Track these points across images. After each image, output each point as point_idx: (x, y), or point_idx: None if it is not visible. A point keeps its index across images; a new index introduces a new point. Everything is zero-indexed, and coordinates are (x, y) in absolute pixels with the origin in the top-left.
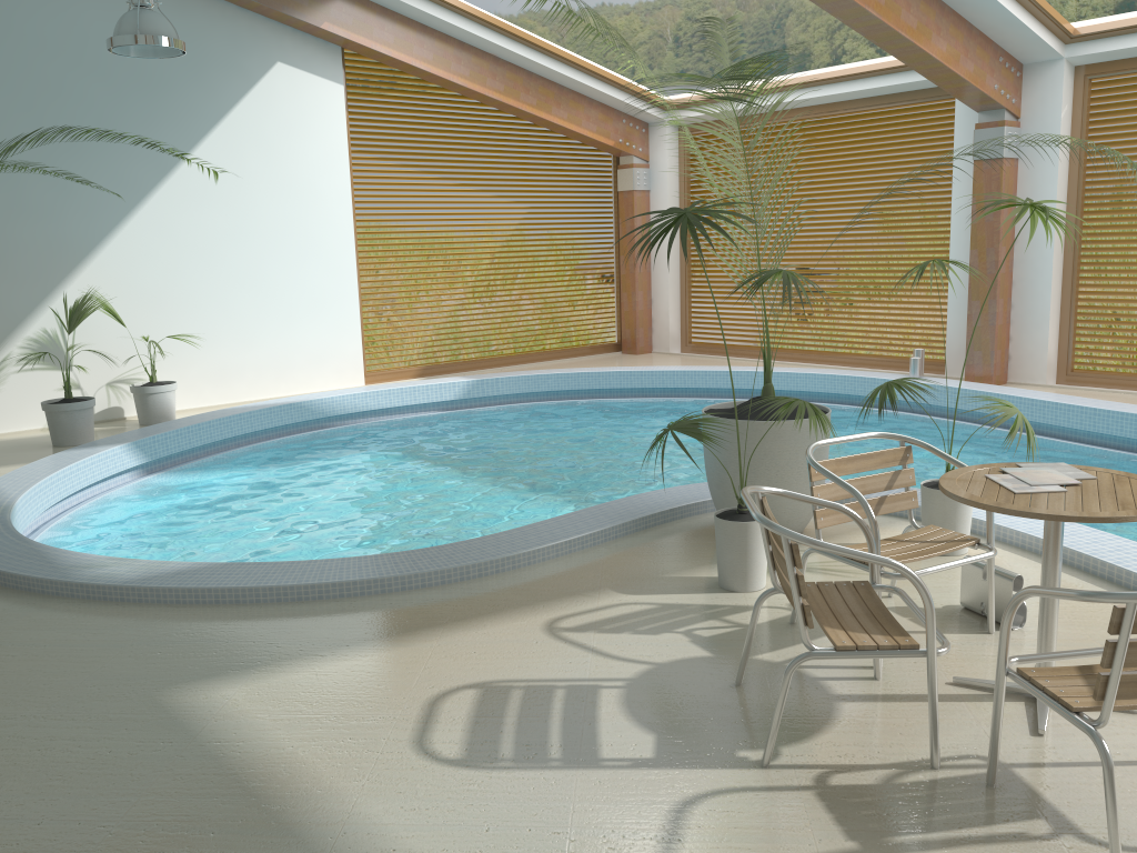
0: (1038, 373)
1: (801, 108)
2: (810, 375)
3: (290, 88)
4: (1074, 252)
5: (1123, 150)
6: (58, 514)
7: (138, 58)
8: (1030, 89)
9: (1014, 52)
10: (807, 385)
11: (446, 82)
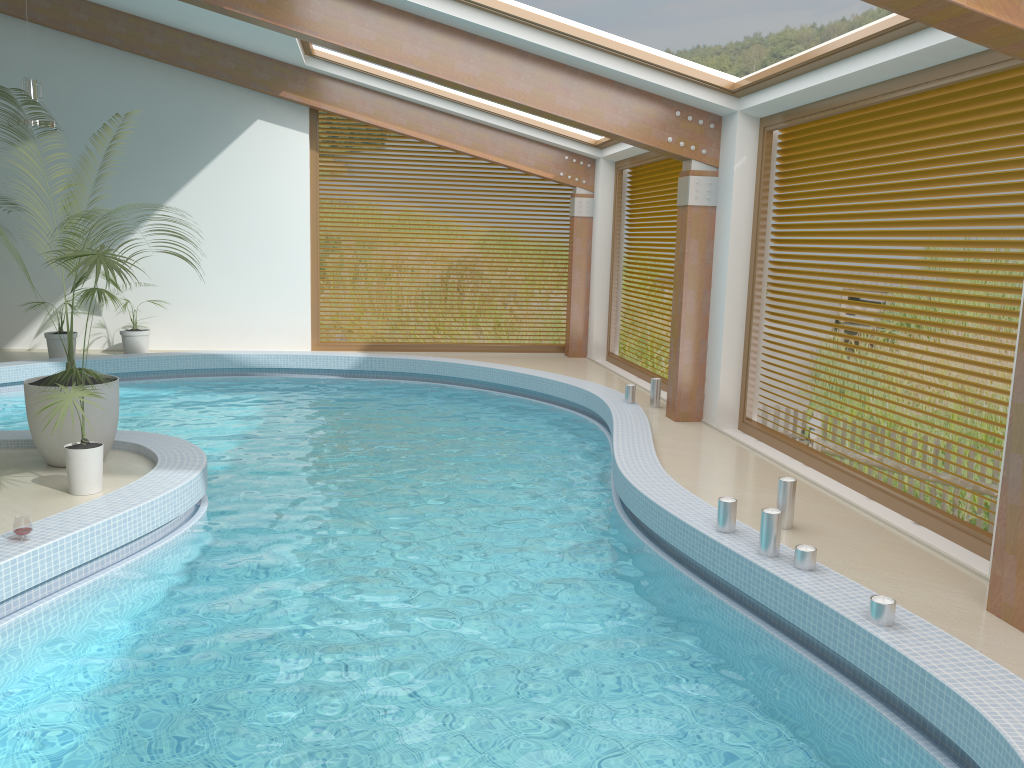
0: (714, 415)
1: None
2: (577, 389)
3: (266, 137)
4: (751, 301)
5: (797, 202)
6: None
7: (158, 121)
8: (724, 140)
9: (697, 106)
10: (576, 398)
11: (389, 130)
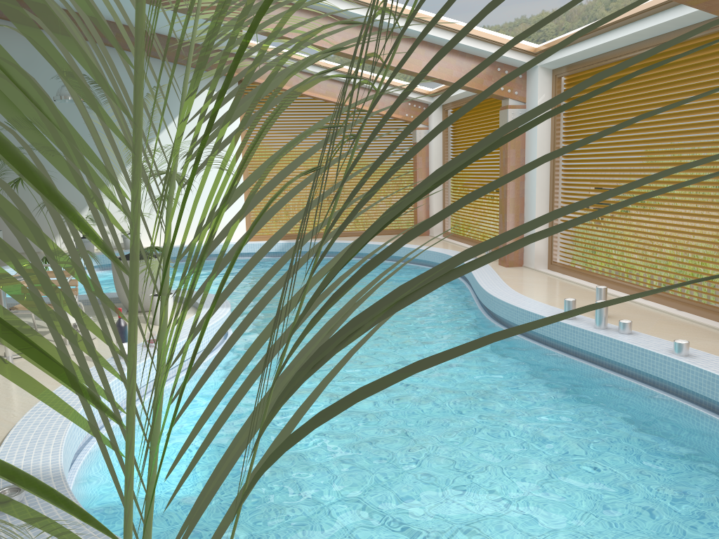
0: (532, 261)
1: (474, 95)
2: (435, 253)
3: None
4: (553, 186)
5: (579, 121)
6: None
7: None
8: (529, 85)
9: (510, 64)
10: (434, 259)
11: None
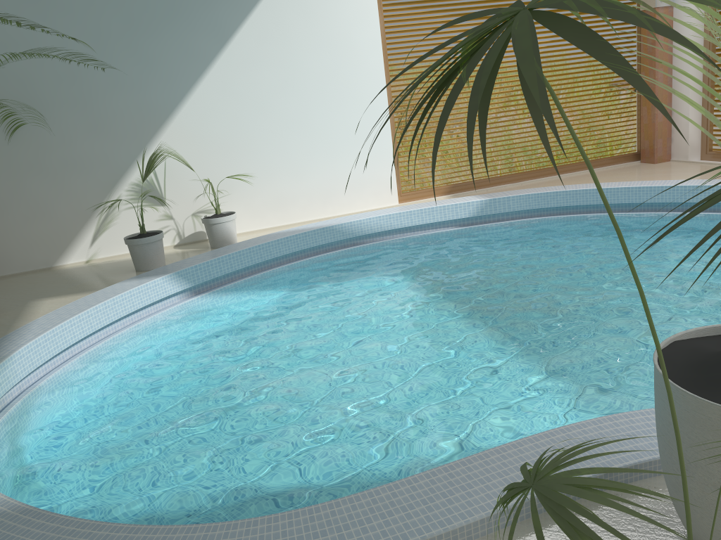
0: None
1: None
2: None
3: None
4: None
5: None
6: (98, 341)
7: None
8: None
9: None
10: None
11: None
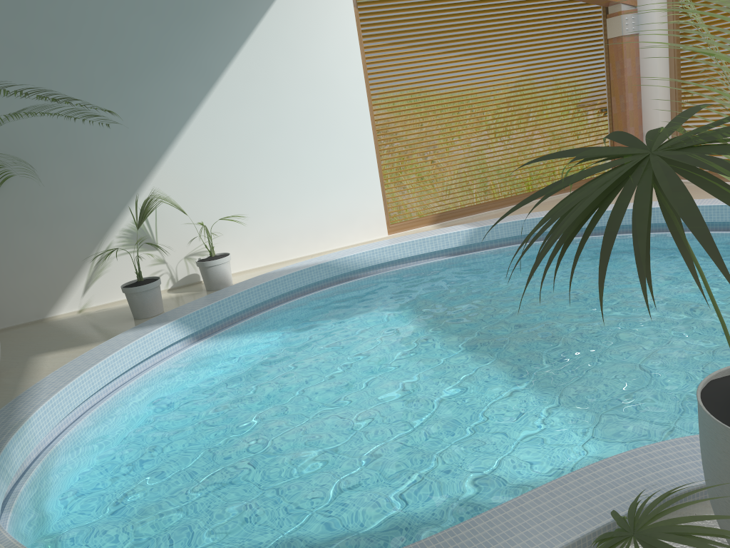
0: None
1: None
2: None
3: None
4: None
5: None
6: (107, 395)
7: None
8: None
9: None
10: None
11: None
